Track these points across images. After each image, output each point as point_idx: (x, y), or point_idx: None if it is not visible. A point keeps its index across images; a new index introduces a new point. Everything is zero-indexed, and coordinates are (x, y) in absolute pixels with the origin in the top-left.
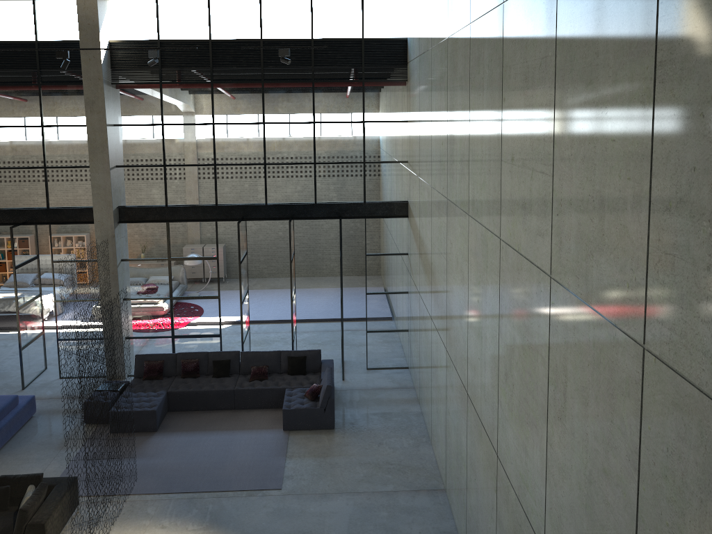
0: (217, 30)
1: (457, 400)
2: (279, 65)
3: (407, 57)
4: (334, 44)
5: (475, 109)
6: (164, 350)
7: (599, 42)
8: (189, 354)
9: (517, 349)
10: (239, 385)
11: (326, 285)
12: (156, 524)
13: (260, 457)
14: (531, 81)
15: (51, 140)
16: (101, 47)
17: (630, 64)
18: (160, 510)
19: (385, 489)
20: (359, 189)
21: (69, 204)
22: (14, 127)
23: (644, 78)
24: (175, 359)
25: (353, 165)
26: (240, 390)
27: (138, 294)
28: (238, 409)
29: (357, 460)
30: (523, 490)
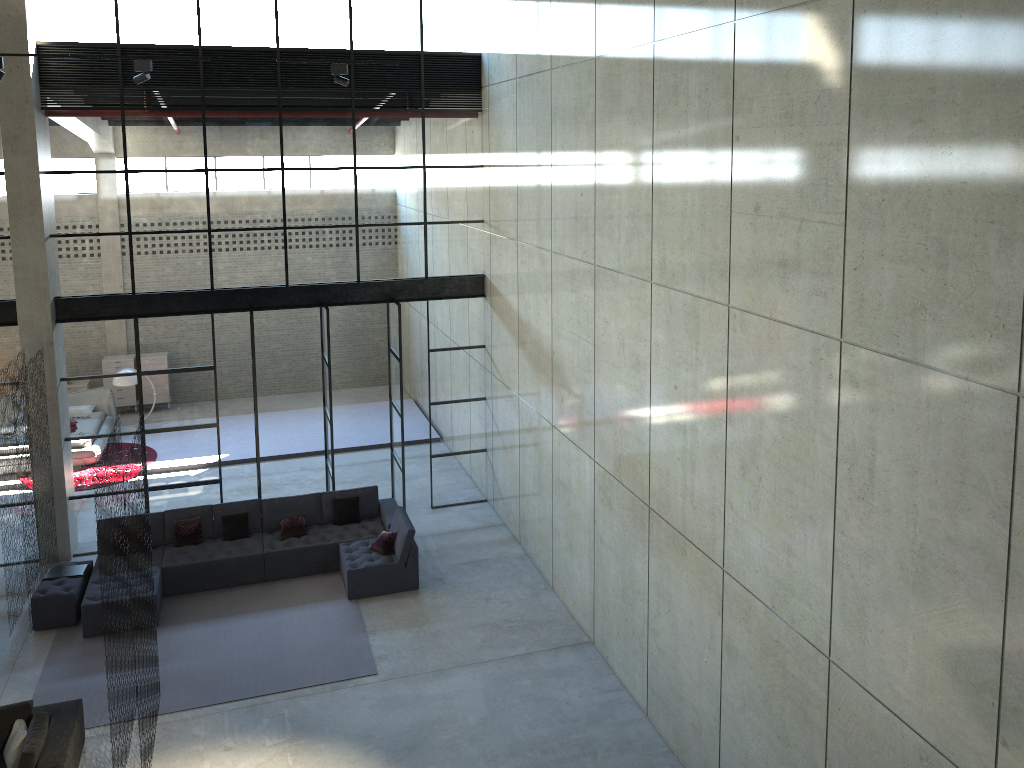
0: (210, 33)
1: (622, 521)
2: (304, 86)
3: (482, 79)
4: (383, 58)
5: (668, 150)
6: (132, 510)
7: (936, 77)
8: (184, 510)
9: (769, 433)
10: (269, 547)
11: None
12: (215, 747)
13: (330, 639)
14: (798, 117)
15: None
16: (29, 52)
17: (993, 102)
18: (212, 728)
19: (516, 652)
20: (418, 260)
21: None
22: None
23: (1017, 117)
24: (162, 521)
25: (410, 228)
26: (274, 553)
27: (88, 430)
28: (270, 581)
29: (466, 623)
30: (783, 598)
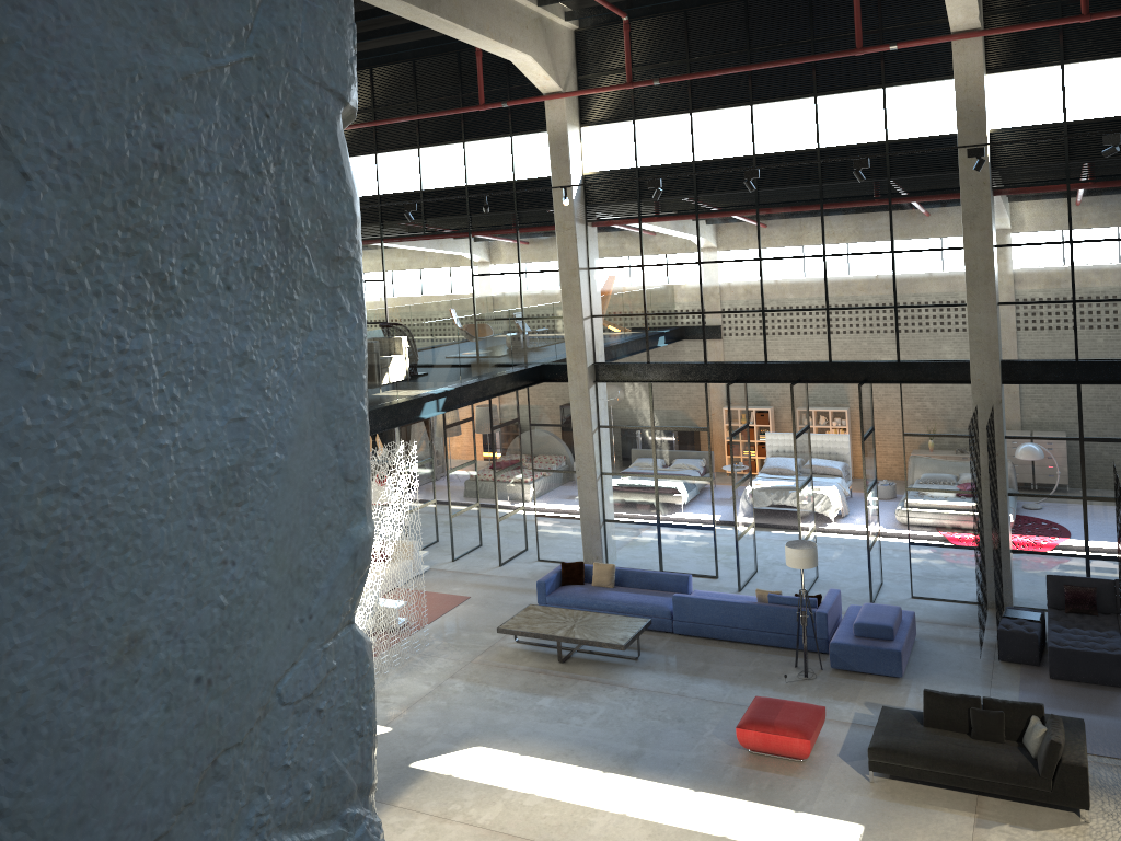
0: None
1: None
2: None
3: None
4: None
5: None
6: (1072, 575)
7: None
8: None
9: None
10: None
11: None
12: None
13: None
14: None
15: (903, 270)
16: (987, 140)
17: None
18: None
19: None
20: None
21: (927, 357)
22: (855, 255)
23: None
24: (1113, 589)
25: None
26: None
27: (1029, 488)
28: None
29: None
30: None
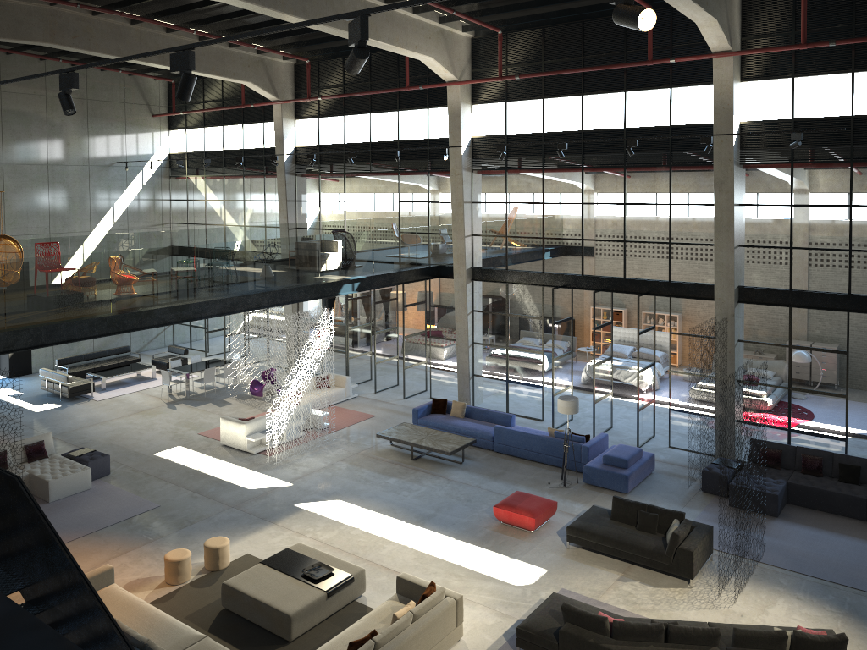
0: (860, 106)
1: None
2: None
3: None
4: None
5: None
6: (778, 442)
7: None
8: (810, 450)
9: None
10: None
11: None
12: (790, 593)
13: None
14: None
15: (676, 218)
16: (733, 129)
17: None
18: (792, 584)
19: None
20: None
21: (689, 279)
22: (645, 204)
23: None
24: (794, 452)
25: None
26: None
27: (752, 378)
28: None
29: None
30: None
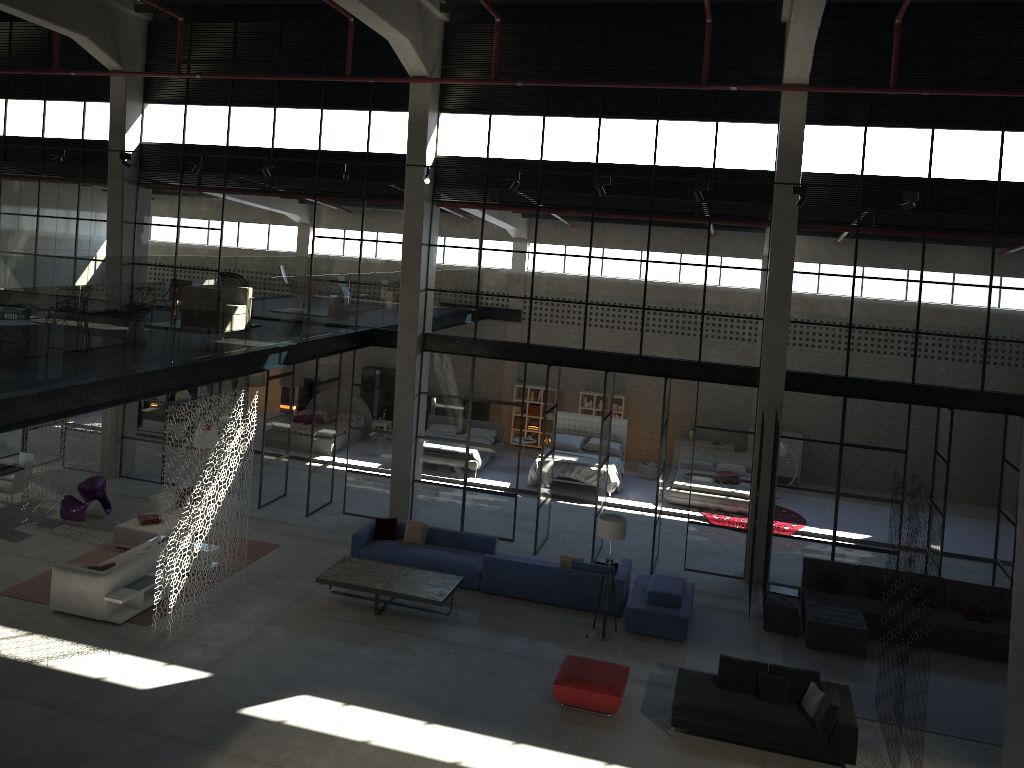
0: (939, 167)
1: None
2: (1019, 215)
3: None
4: None
5: None
6: (819, 558)
7: None
8: (875, 569)
9: None
10: (956, 622)
11: (951, 513)
12: (957, 767)
13: None
14: None
15: (713, 283)
16: (800, 180)
17: None
18: (949, 752)
19: None
20: None
21: (724, 360)
22: (674, 264)
23: None
24: (856, 572)
25: None
26: (962, 629)
27: (794, 482)
28: (955, 654)
29: None
30: None
